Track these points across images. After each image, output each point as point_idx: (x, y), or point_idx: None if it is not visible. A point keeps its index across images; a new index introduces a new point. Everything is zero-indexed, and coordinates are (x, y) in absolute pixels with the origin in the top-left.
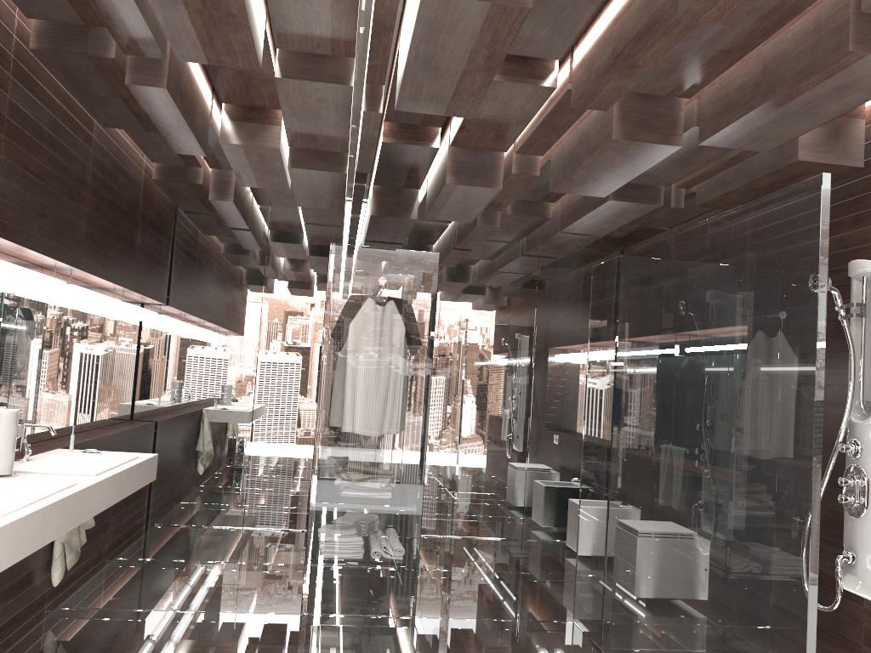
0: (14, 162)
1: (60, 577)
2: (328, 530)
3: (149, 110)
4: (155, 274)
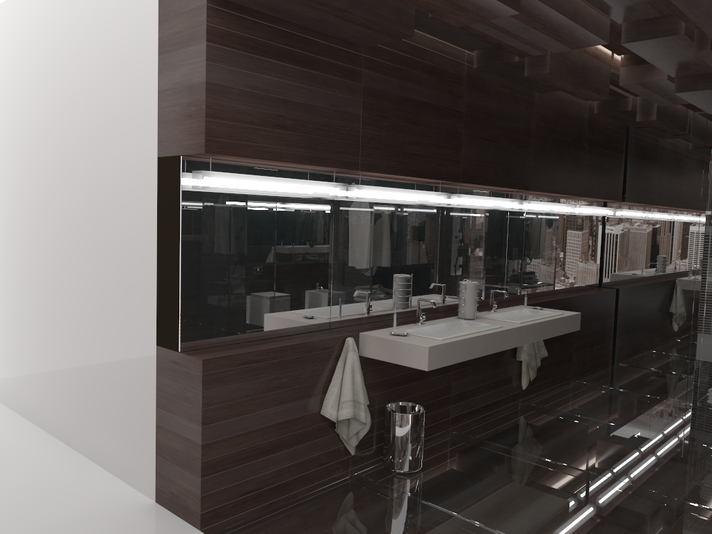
0: (471, 137)
1: (526, 384)
2: (711, 382)
3: (549, 84)
4: (606, 181)
